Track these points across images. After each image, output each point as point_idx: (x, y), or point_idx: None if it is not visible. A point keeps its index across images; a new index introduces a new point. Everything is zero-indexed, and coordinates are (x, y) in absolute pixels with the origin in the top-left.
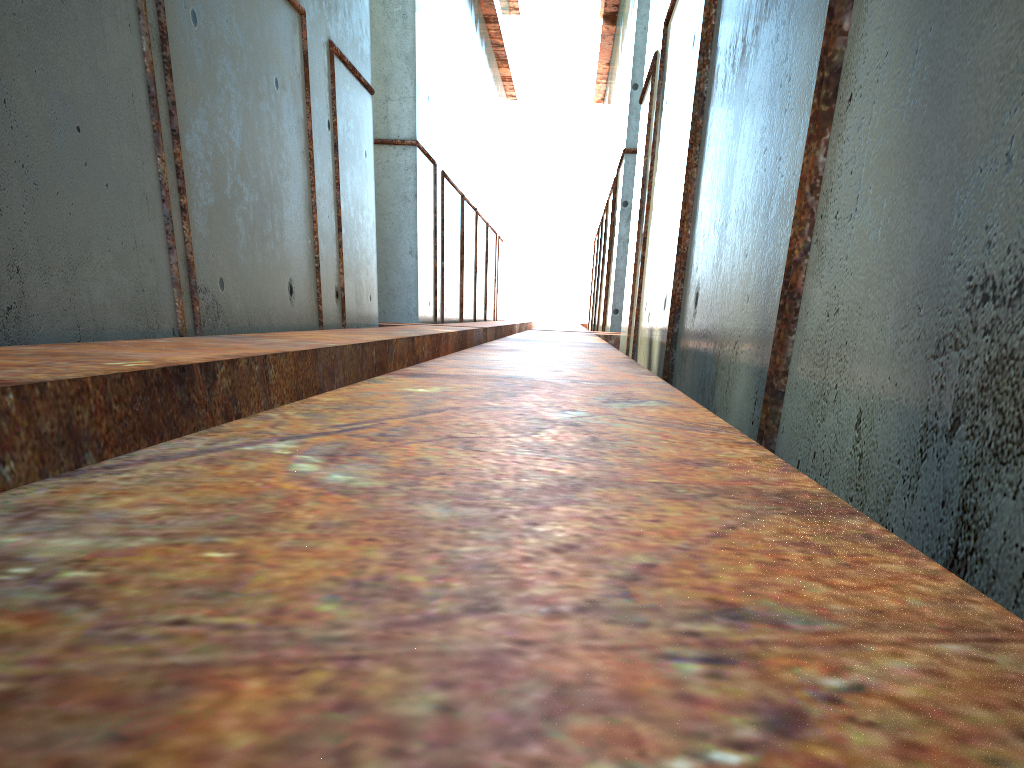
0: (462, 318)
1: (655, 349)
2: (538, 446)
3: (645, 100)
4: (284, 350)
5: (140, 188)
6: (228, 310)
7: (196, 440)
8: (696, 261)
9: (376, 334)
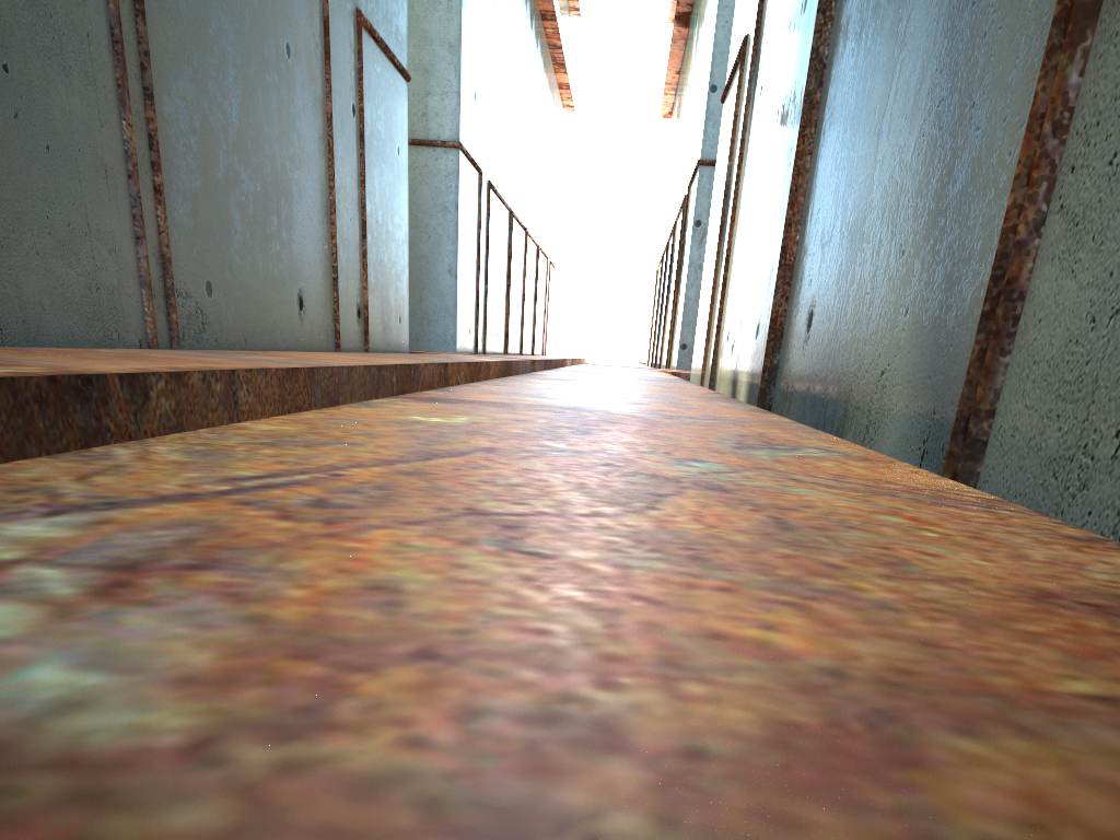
0: (507, 350)
1: (742, 387)
2: (674, 542)
3: (729, 97)
4: (266, 366)
5: (97, 157)
6: (217, 322)
7: None
8: (809, 272)
9: (401, 358)
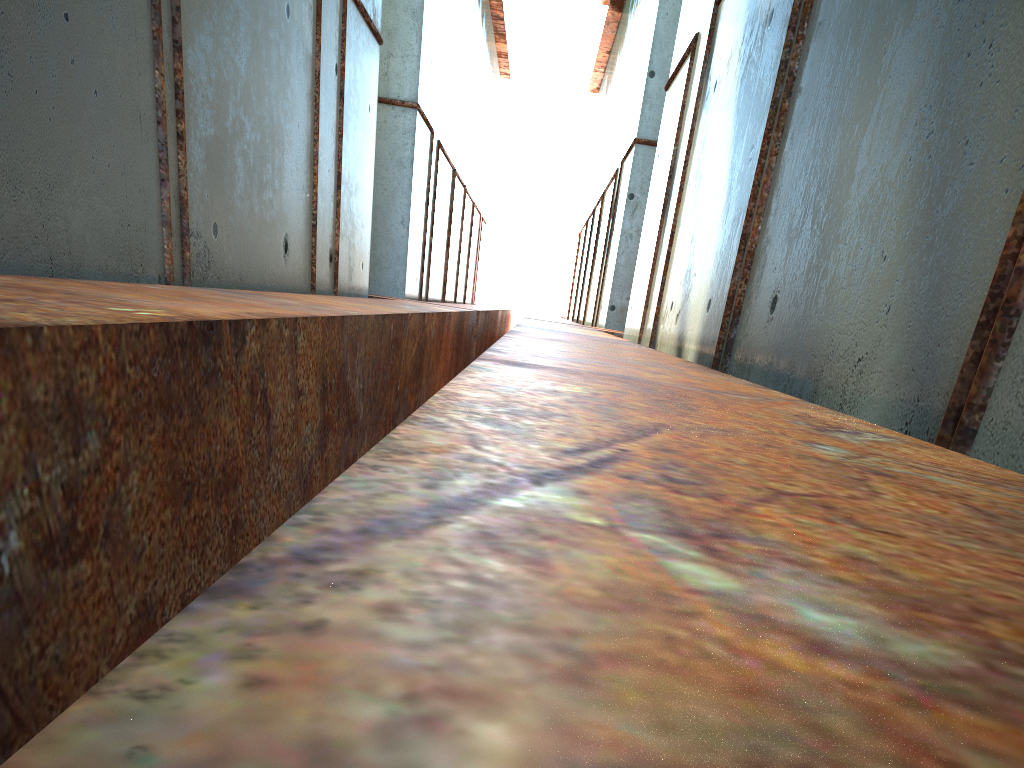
0: (444, 298)
1: (689, 353)
2: (948, 526)
3: (674, 86)
4: (311, 314)
5: (133, 103)
6: (220, 261)
7: (392, 473)
8: (773, 261)
9: (383, 306)
